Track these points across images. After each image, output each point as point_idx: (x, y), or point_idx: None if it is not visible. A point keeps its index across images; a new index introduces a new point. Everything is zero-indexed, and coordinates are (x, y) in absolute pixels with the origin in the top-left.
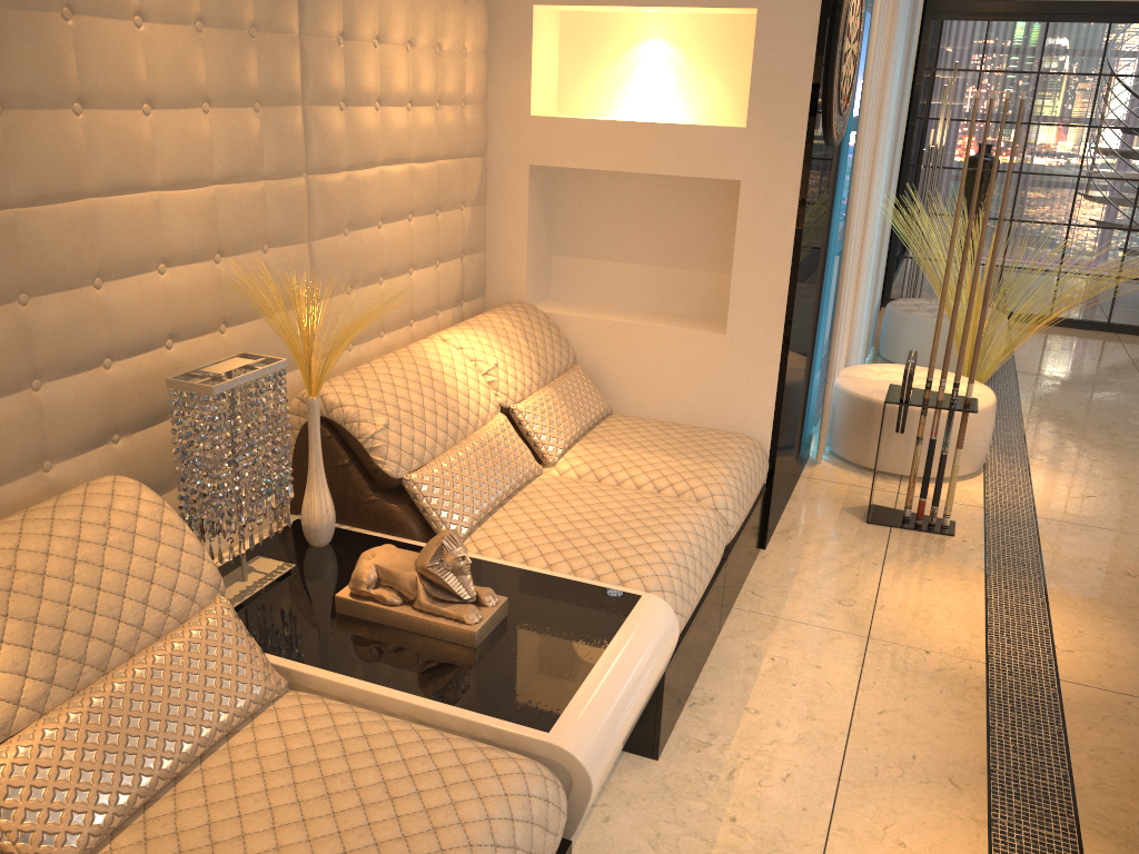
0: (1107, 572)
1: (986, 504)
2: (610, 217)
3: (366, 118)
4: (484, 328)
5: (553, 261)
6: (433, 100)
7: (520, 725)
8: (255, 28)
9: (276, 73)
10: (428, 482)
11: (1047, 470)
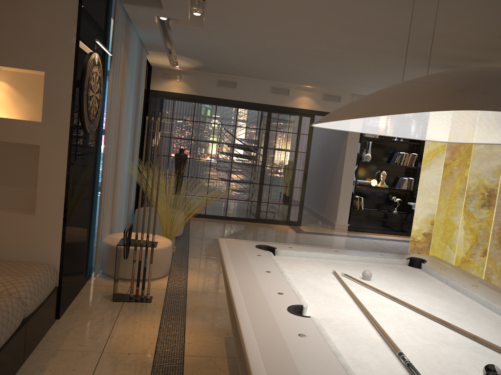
0: (210, 309)
1: (167, 288)
2: None
3: None
4: None
5: None
6: None
7: None
8: None
9: None
10: None
11: (194, 272)
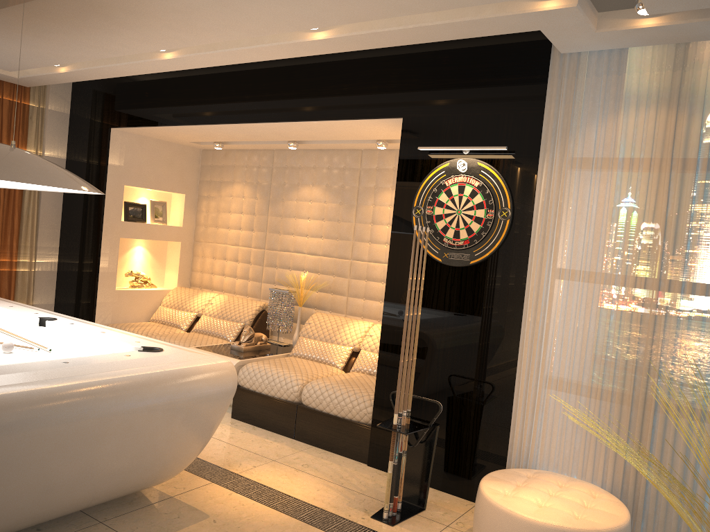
0: None
1: None
2: None
3: (376, 247)
4: None
5: None
6: None
7: (198, 346)
8: (340, 221)
9: (342, 231)
10: (299, 339)
11: None
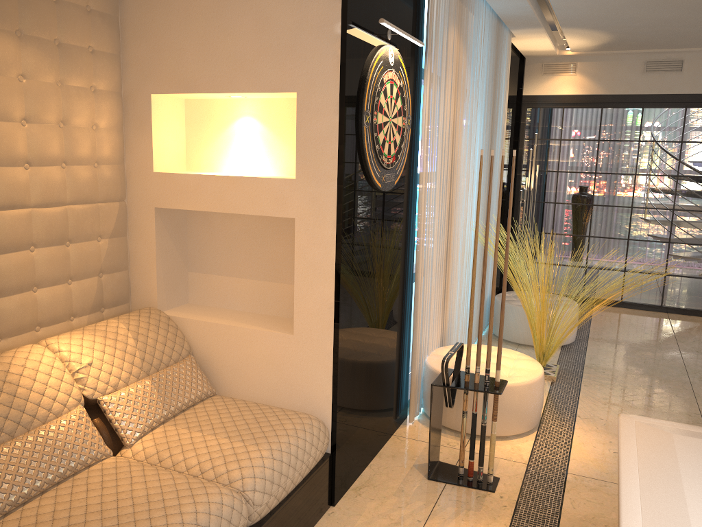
0: None
1: (530, 460)
2: (224, 244)
3: None
4: (94, 332)
5: (189, 276)
6: (55, 161)
7: None
8: None
9: None
10: None
11: (587, 428)
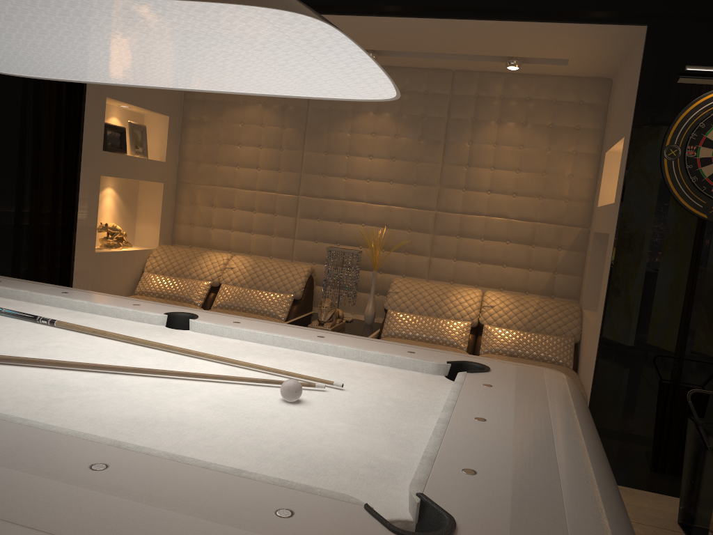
0: None
1: None
2: None
3: (475, 195)
4: (514, 296)
5: None
6: (533, 195)
7: None
8: (419, 161)
9: (423, 175)
10: (391, 314)
11: None
